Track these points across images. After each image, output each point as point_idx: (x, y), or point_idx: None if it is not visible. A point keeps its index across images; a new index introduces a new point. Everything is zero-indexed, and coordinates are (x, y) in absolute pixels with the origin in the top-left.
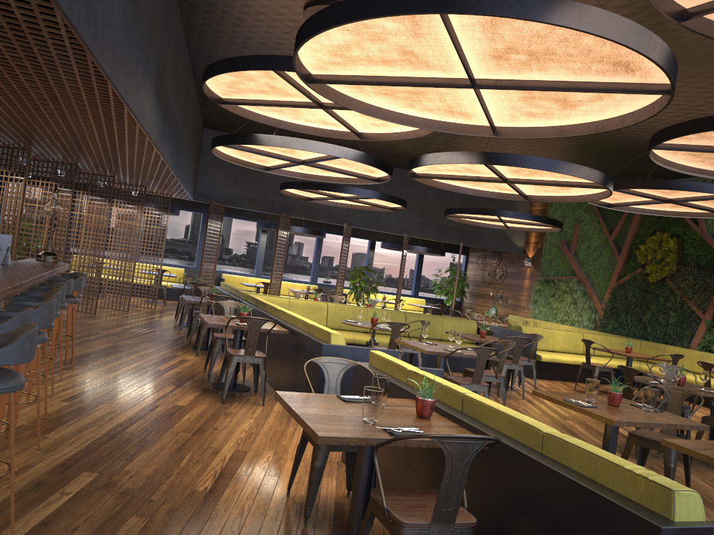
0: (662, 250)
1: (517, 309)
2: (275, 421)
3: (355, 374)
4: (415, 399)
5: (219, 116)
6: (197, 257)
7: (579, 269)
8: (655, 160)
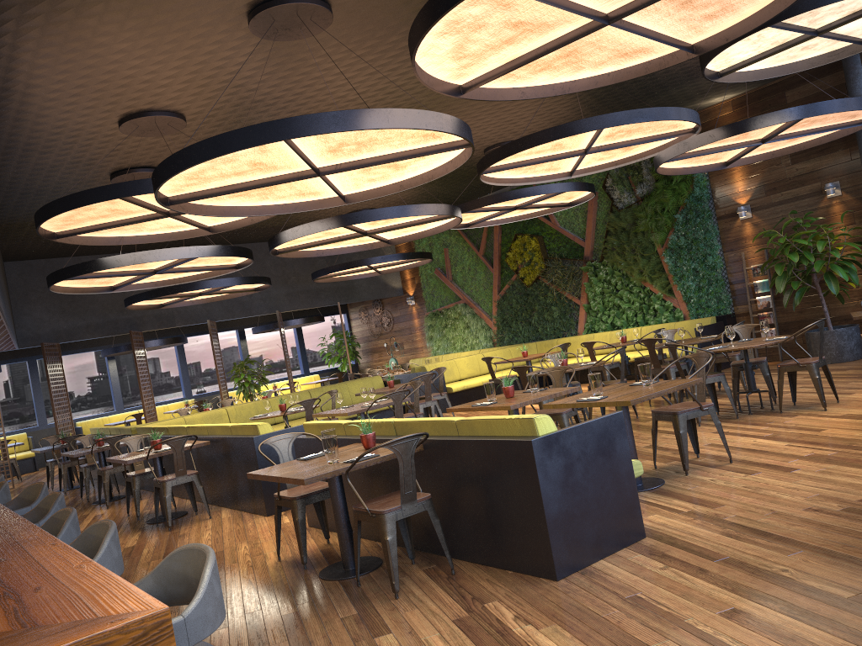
0: (528, 252)
1: (415, 352)
2: (231, 524)
3: (297, 448)
4: (358, 442)
5: (24, 244)
6: (38, 413)
7: (461, 293)
8: (488, 181)
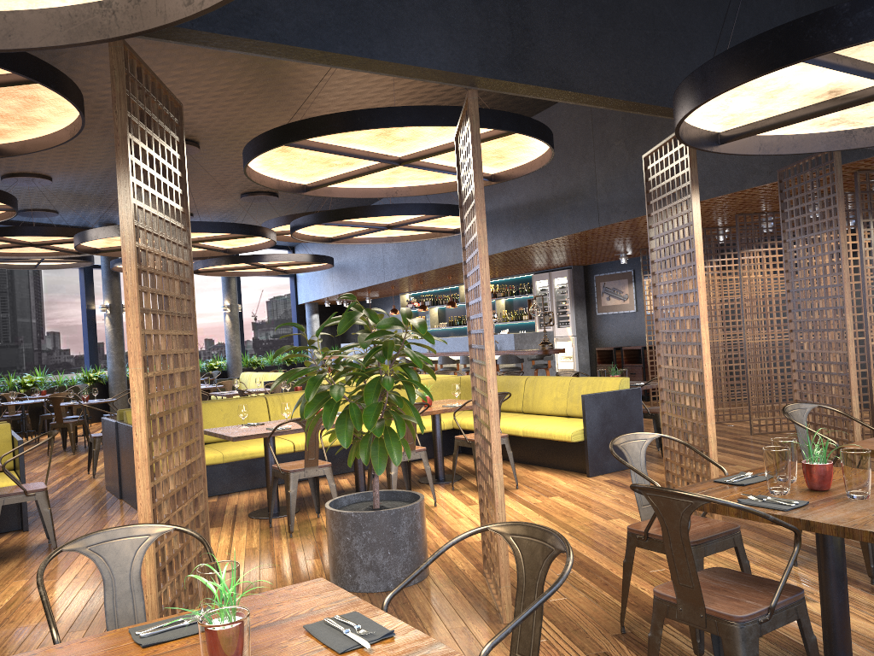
0: None
1: None
2: None
3: None
4: None
5: None
6: None
7: None
8: None
